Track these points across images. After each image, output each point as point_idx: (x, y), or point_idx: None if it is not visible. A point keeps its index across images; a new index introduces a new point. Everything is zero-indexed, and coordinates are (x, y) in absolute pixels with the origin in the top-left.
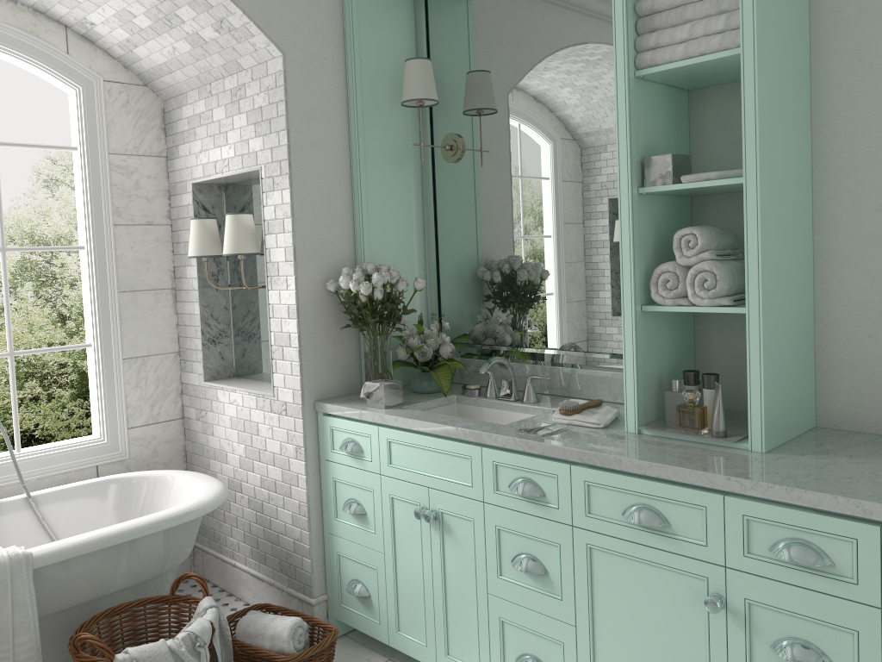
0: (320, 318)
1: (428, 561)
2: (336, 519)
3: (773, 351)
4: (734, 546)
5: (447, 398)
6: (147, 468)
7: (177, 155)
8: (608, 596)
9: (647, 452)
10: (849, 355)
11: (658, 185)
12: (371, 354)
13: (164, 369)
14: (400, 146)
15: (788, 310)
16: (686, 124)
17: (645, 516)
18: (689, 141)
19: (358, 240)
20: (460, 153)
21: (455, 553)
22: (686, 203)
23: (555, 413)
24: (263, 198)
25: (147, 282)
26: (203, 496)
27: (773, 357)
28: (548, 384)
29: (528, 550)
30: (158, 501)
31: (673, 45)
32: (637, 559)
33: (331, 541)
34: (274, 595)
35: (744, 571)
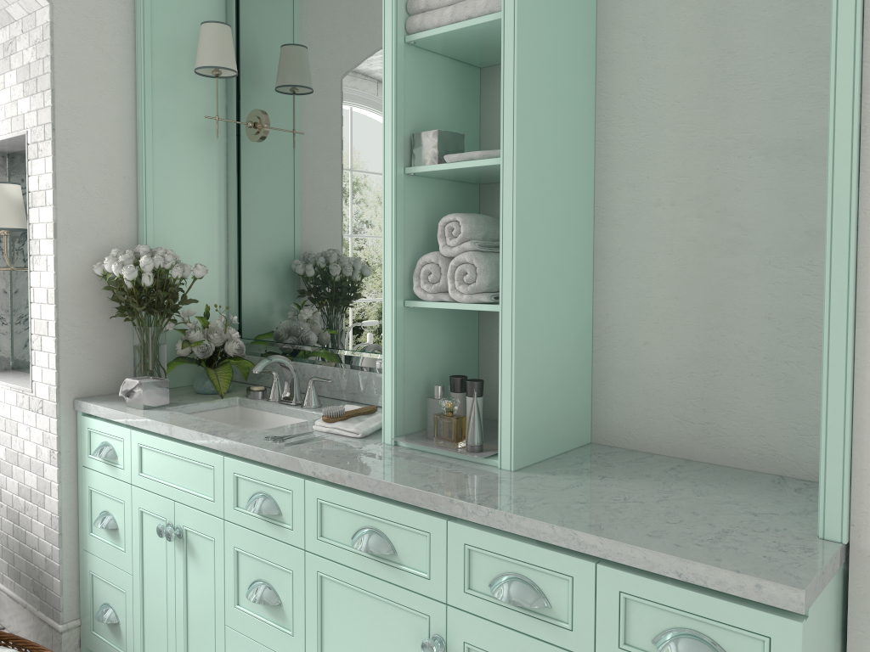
0: (87, 305)
1: (172, 585)
2: (90, 534)
3: (530, 355)
4: (455, 580)
5: (227, 400)
6: None
7: None
8: (337, 633)
9: (385, 466)
10: (625, 364)
11: (424, 165)
12: (140, 348)
13: None
14: (200, 120)
15: (555, 311)
16: (477, 105)
17: (370, 542)
18: (480, 124)
19: (141, 220)
20: (263, 132)
21: (197, 578)
22: (473, 192)
23: (318, 419)
24: (29, 167)
25: None
26: None
27: (529, 362)
28: (338, 388)
29: (264, 576)
30: None
31: (443, 7)
32: (364, 592)
33: (85, 559)
34: (27, 618)
35: (464, 609)
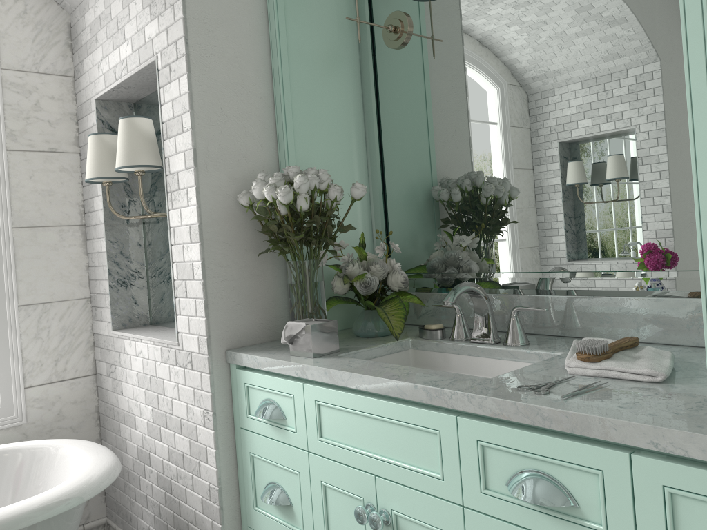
0: (233, 242)
1: None
2: (255, 508)
3: None
4: None
5: (399, 343)
6: (50, 434)
7: (82, 71)
8: None
9: None
10: None
11: None
12: (297, 286)
13: (72, 317)
14: (332, 33)
15: None
16: None
17: None
18: None
19: (281, 144)
20: (406, 34)
21: None
22: None
23: (571, 359)
24: (161, 95)
25: (50, 217)
26: (77, 481)
27: None
28: (537, 321)
29: None
30: (42, 479)
31: None
32: None
33: None
34: None
35: None
